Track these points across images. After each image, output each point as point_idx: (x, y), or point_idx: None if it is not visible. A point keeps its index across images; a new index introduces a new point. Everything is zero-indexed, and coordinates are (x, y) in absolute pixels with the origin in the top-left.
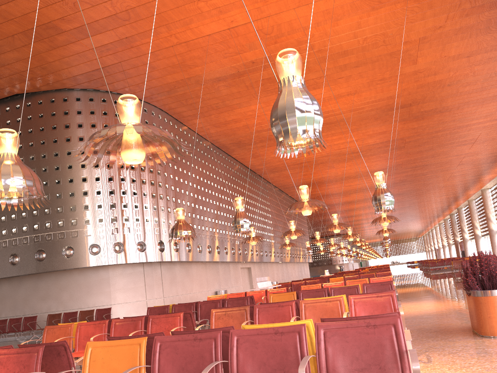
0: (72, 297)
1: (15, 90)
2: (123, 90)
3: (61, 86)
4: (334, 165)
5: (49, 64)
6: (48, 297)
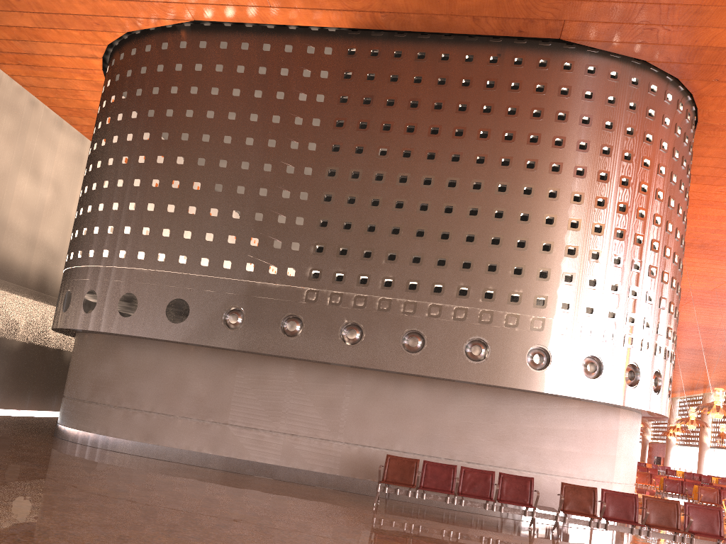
0: (560, 453)
1: (573, 31)
2: (709, 100)
3: (647, 55)
4: (682, 306)
5: (720, 10)
6: (513, 440)
